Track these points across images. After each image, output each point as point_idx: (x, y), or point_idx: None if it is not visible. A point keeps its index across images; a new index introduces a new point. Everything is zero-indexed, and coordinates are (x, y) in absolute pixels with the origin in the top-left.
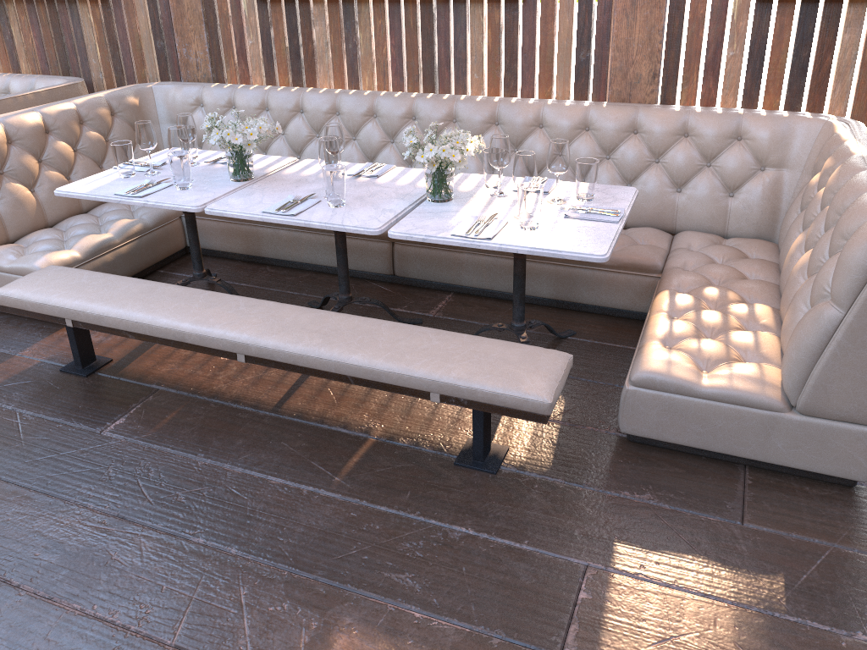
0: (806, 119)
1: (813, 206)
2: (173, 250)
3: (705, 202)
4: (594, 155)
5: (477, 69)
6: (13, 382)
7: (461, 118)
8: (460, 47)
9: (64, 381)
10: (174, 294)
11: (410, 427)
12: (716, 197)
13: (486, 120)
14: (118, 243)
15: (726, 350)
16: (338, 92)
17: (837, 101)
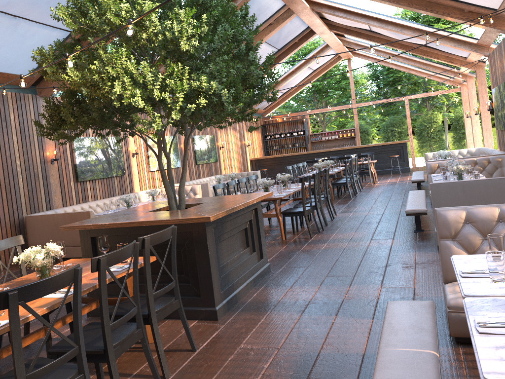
0: None
1: None
2: None
3: None
4: None
5: None
6: None
7: None
8: None
9: None
10: (419, 194)
11: (423, 227)
12: None
13: None
14: None
15: None
16: None
17: None
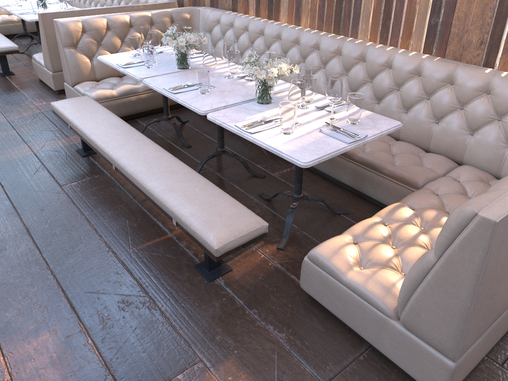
0: None
1: None
2: (175, 102)
3: (486, 147)
4: (417, 94)
5: (365, 22)
6: (54, 150)
7: (342, 53)
8: (357, 5)
9: (73, 156)
10: (114, 124)
11: None
12: (496, 145)
13: (356, 57)
14: (140, 92)
15: (388, 258)
16: (283, 25)
17: None
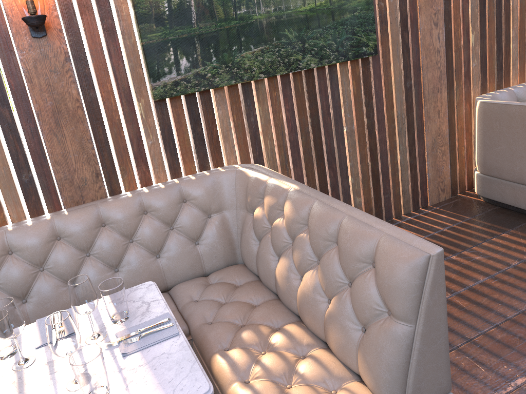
0: (223, 172)
1: (280, 234)
2: None
3: (183, 257)
4: (76, 258)
5: None
6: None
7: None
8: None
9: None
10: None
11: None
12: (189, 250)
13: None
14: None
15: (317, 393)
16: None
17: (230, 154)
